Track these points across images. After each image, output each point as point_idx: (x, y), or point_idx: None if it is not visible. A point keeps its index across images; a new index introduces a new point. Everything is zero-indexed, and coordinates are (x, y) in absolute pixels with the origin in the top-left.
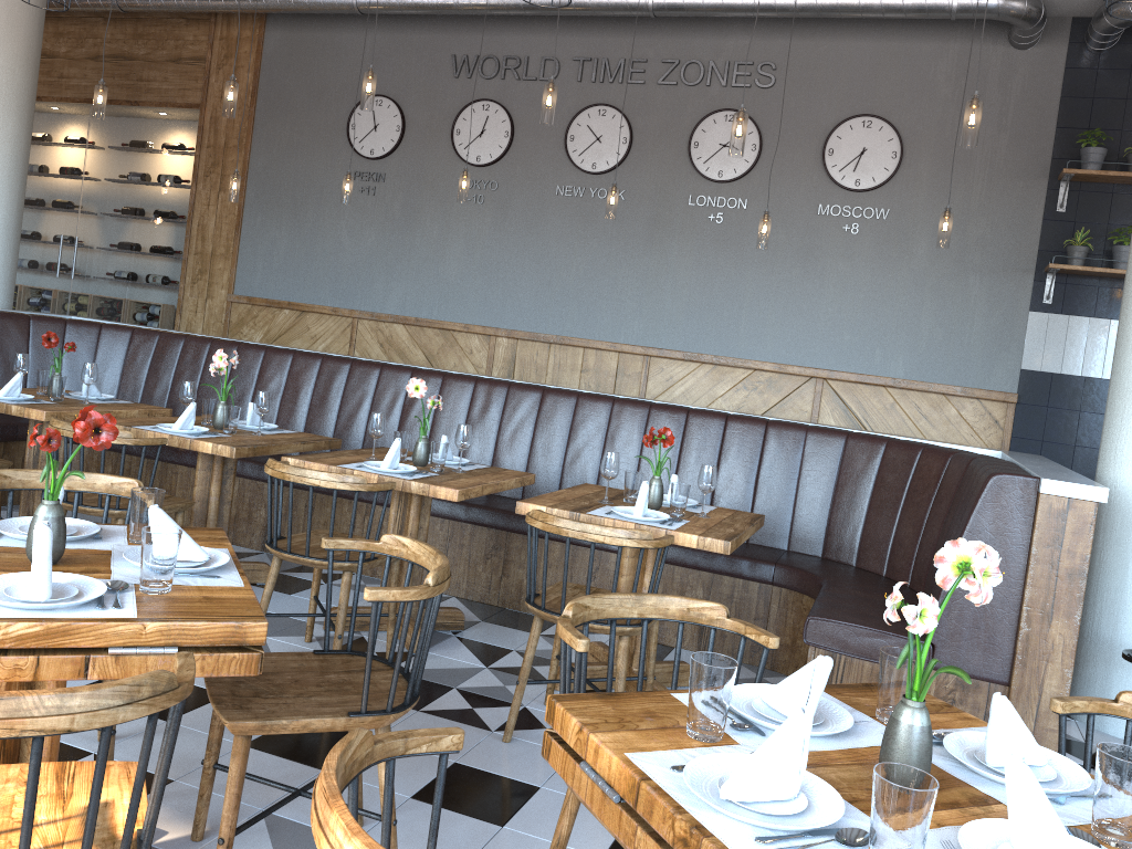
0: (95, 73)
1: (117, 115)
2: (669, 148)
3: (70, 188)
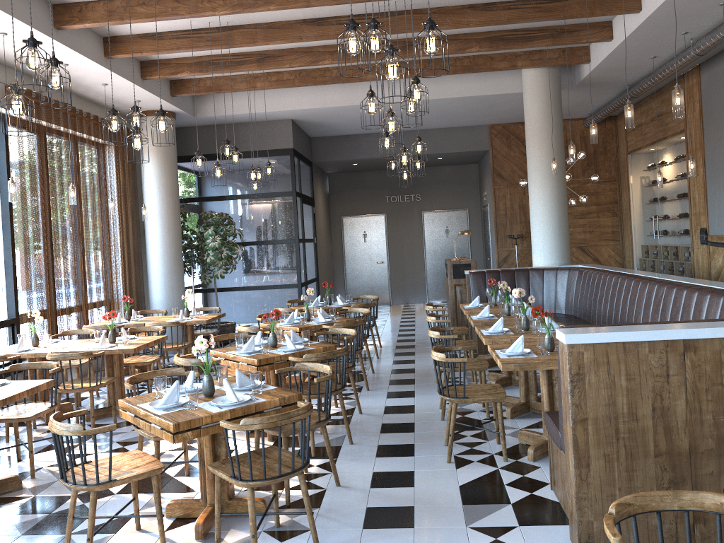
0: (652, 127)
1: (662, 146)
2: None
3: (654, 190)
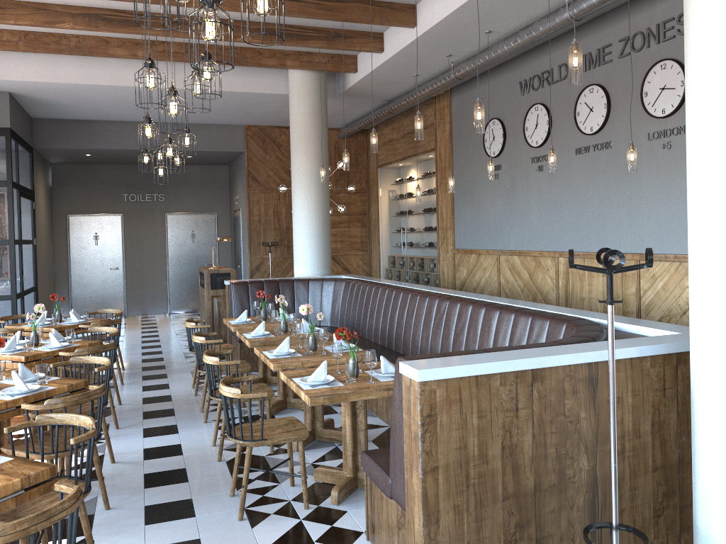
0: (404, 144)
1: (412, 162)
2: (631, 102)
3: (403, 204)
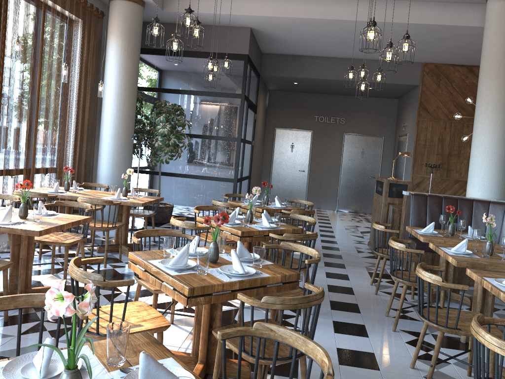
0: None
1: None
2: None
3: None
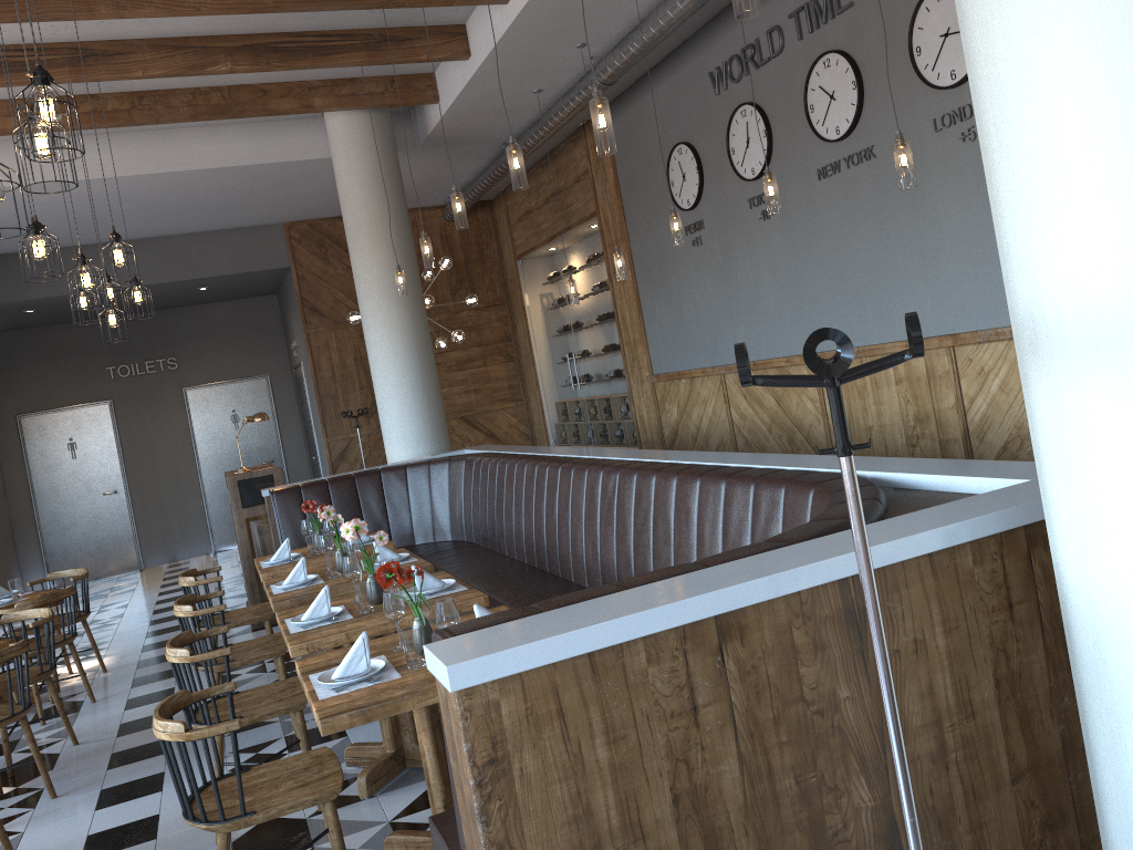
0: (549, 213)
1: (567, 242)
2: (897, 70)
3: (564, 313)
